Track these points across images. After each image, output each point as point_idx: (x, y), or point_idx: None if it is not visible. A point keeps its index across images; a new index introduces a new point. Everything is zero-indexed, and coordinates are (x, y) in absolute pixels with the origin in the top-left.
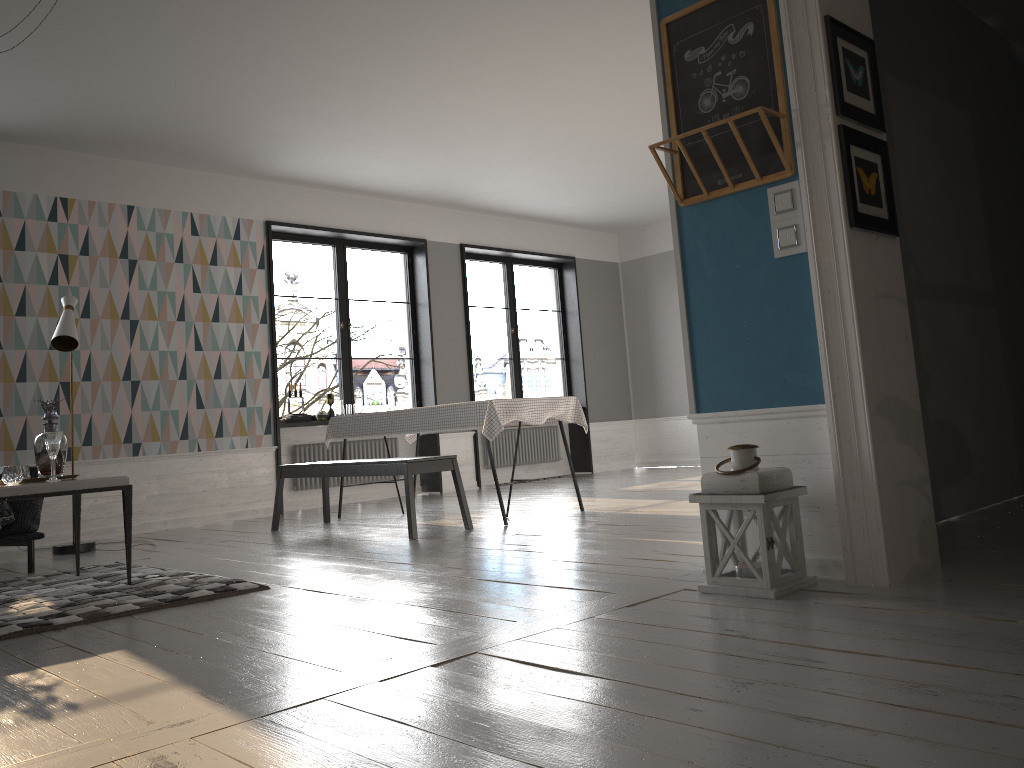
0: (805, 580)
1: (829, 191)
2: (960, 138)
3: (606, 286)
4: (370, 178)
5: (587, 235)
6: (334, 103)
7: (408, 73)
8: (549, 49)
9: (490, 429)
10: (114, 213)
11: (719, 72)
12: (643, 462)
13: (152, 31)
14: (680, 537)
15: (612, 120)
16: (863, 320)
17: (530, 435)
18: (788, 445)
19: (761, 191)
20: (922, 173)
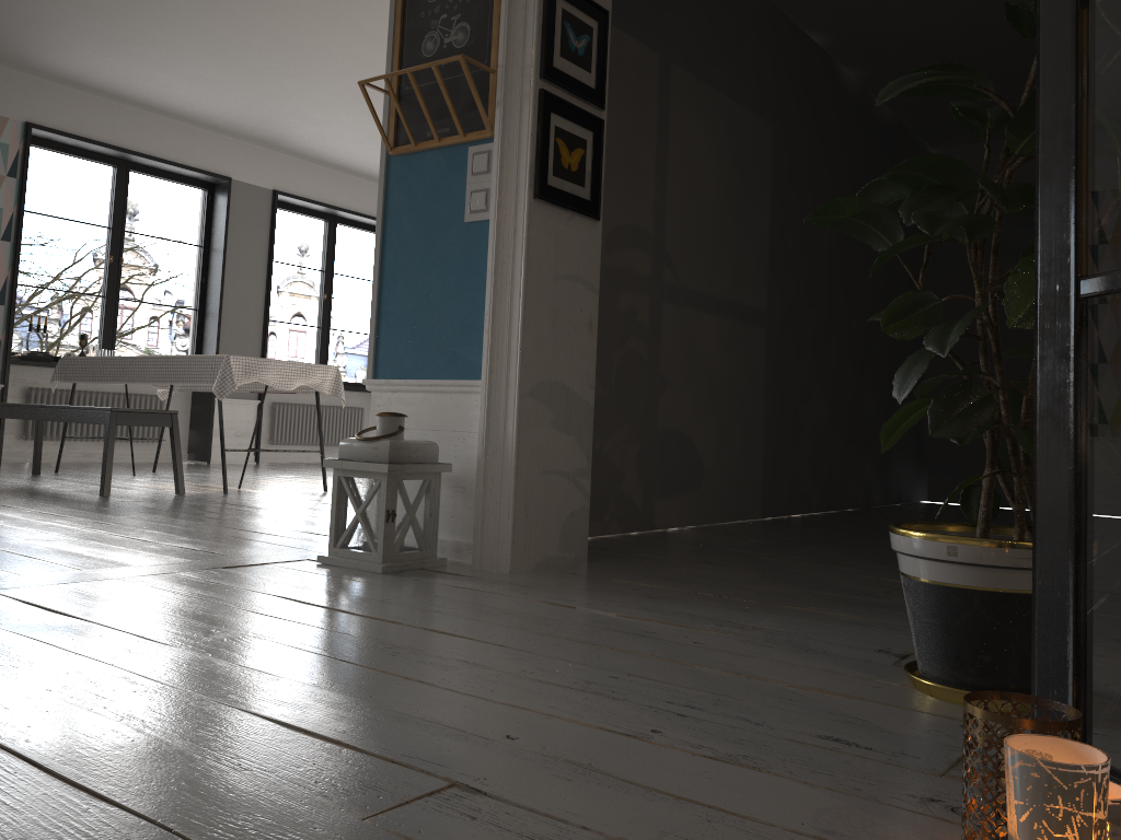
0: (430, 560)
1: (520, 157)
2: (756, 149)
3: None
4: (163, 94)
5: None
6: None
7: None
8: None
9: (222, 387)
10: None
11: (445, 15)
12: None
13: None
14: None
15: None
16: (532, 297)
17: (330, 414)
18: (448, 421)
19: (464, 149)
20: (700, 175)
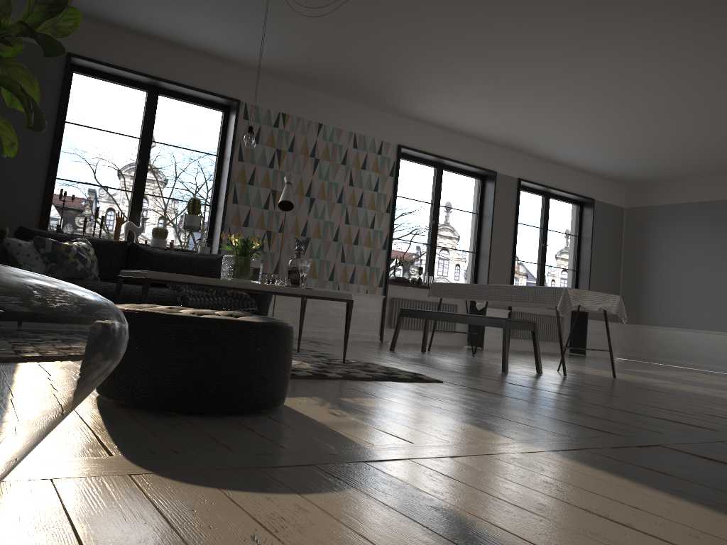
0: None
1: None
2: None
3: (613, 223)
4: (471, 124)
5: (605, 184)
6: (475, 70)
7: (536, 55)
8: (645, 47)
9: (563, 307)
10: (310, 127)
11: None
12: (622, 355)
13: (383, 11)
14: (721, 407)
15: (665, 103)
16: None
17: (544, 320)
18: None
19: None
20: None
